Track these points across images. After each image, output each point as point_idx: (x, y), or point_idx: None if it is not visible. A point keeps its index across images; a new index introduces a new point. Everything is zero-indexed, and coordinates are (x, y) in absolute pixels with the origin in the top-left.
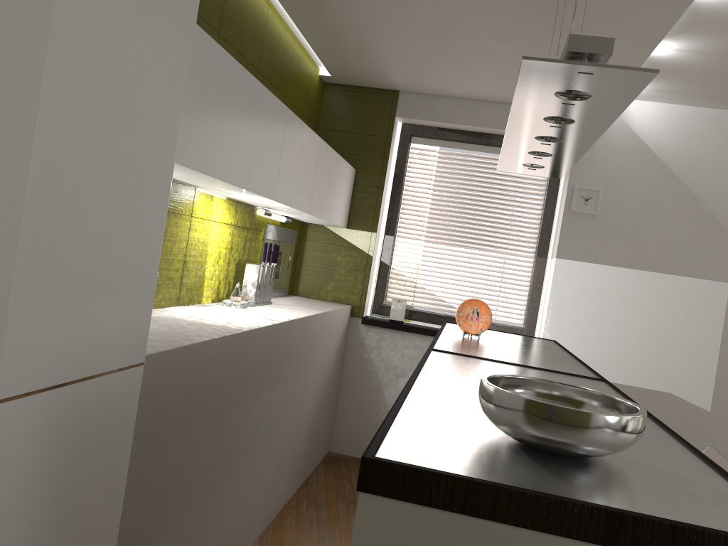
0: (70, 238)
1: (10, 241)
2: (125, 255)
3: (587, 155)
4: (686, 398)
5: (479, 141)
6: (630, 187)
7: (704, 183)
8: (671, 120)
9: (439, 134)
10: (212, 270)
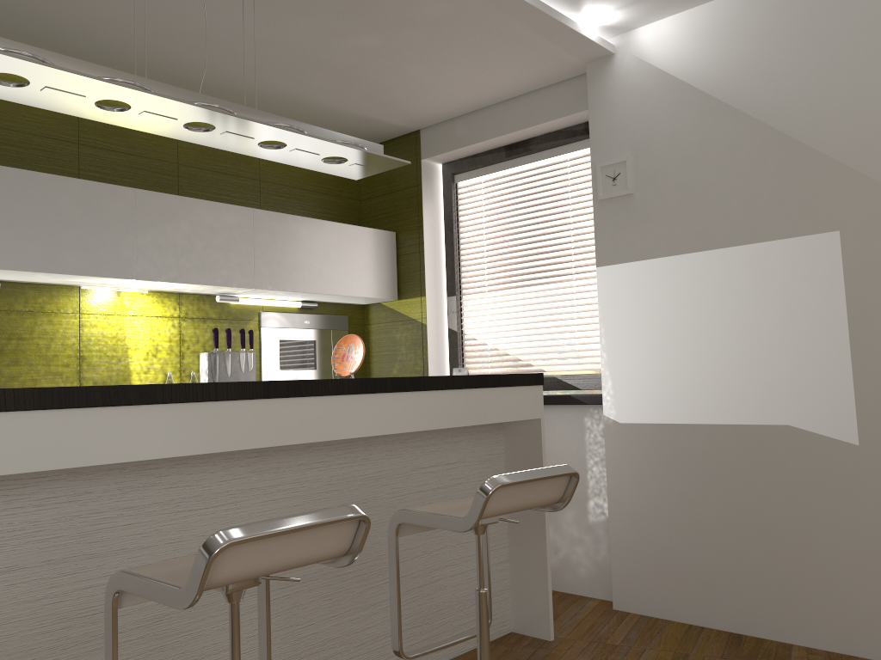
0: None
1: None
2: None
3: (605, 120)
4: (815, 429)
5: (517, 152)
6: (666, 141)
7: (763, 95)
8: (698, 29)
9: (477, 161)
10: (146, 364)
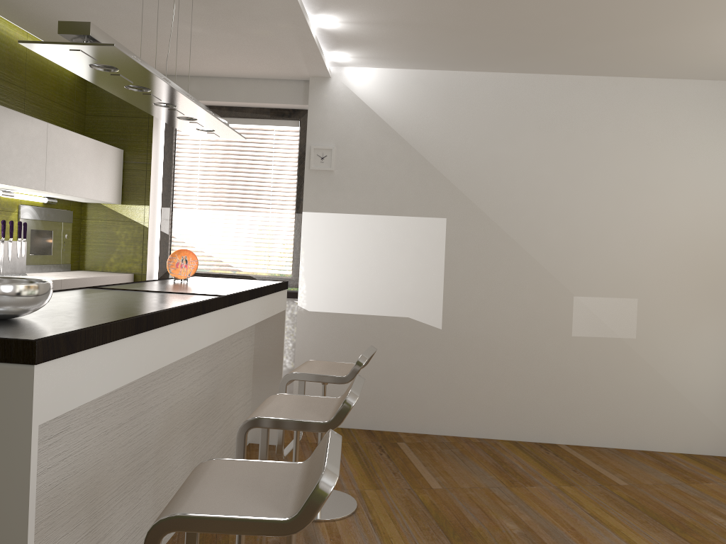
0: None
1: None
2: None
3: (320, 119)
4: (421, 320)
5: (235, 114)
6: (358, 143)
7: (417, 134)
8: (385, 82)
9: None
10: None
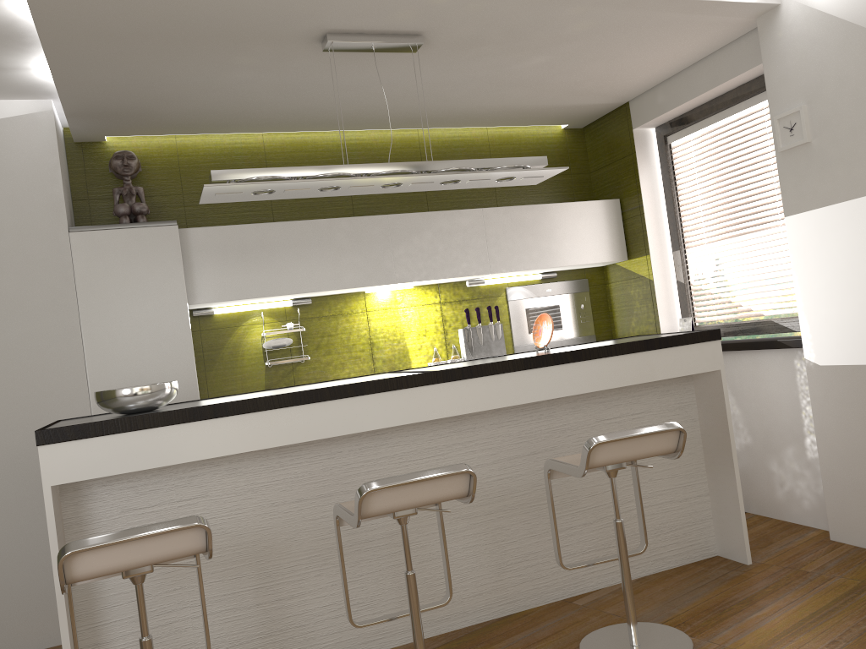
0: (115, 359)
1: (80, 366)
2: (160, 359)
3: (779, 72)
4: None
5: (716, 108)
6: (836, 84)
7: None
8: None
9: (683, 121)
10: (419, 342)
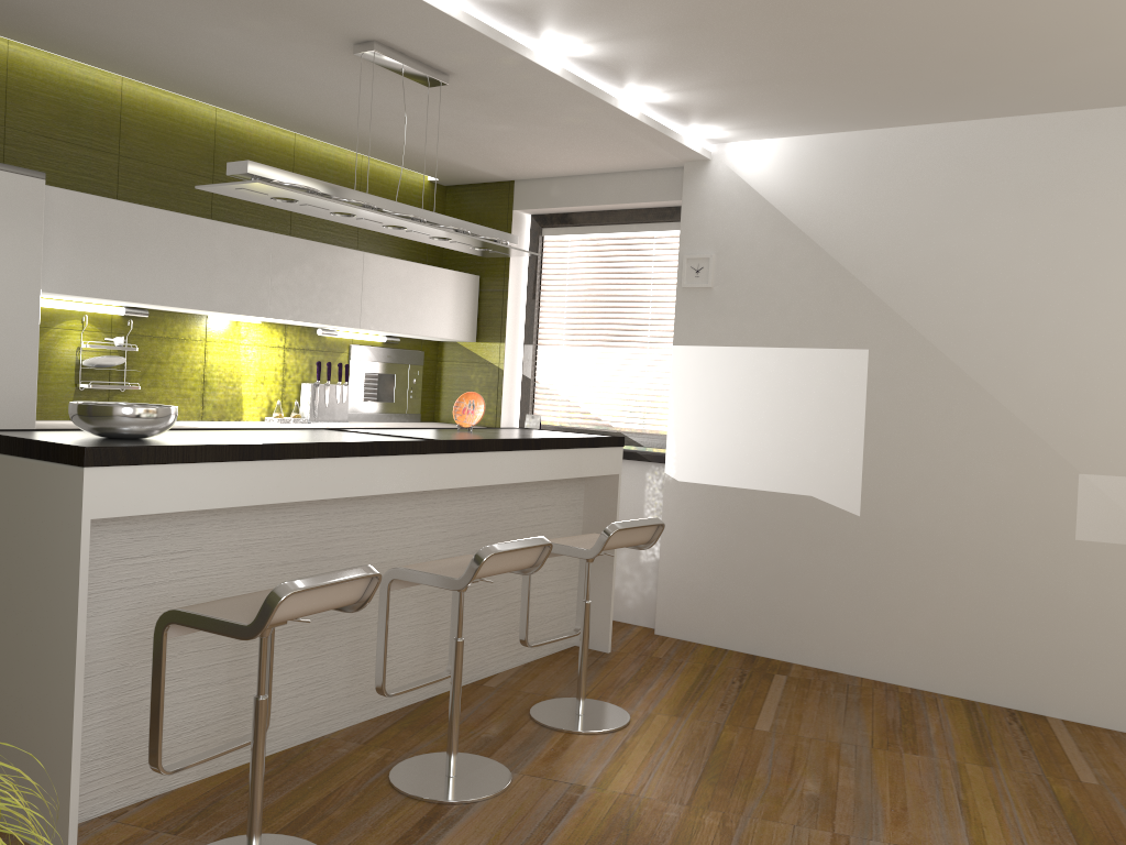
0: None
1: None
2: None
3: (696, 217)
4: (830, 501)
5: (607, 220)
6: (745, 247)
7: (827, 228)
8: (783, 158)
9: (567, 220)
10: (255, 390)
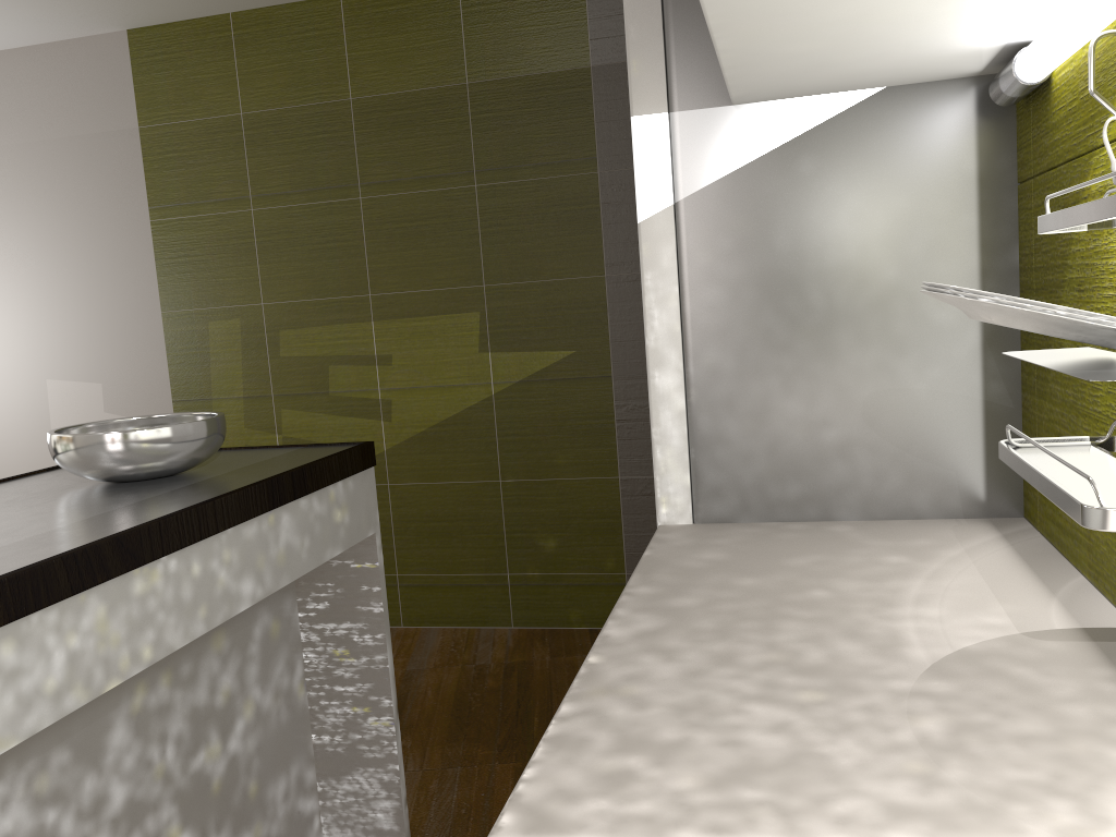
0: None
1: None
2: None
3: None
4: None
5: None
6: None
7: None
8: None
9: None
10: None
